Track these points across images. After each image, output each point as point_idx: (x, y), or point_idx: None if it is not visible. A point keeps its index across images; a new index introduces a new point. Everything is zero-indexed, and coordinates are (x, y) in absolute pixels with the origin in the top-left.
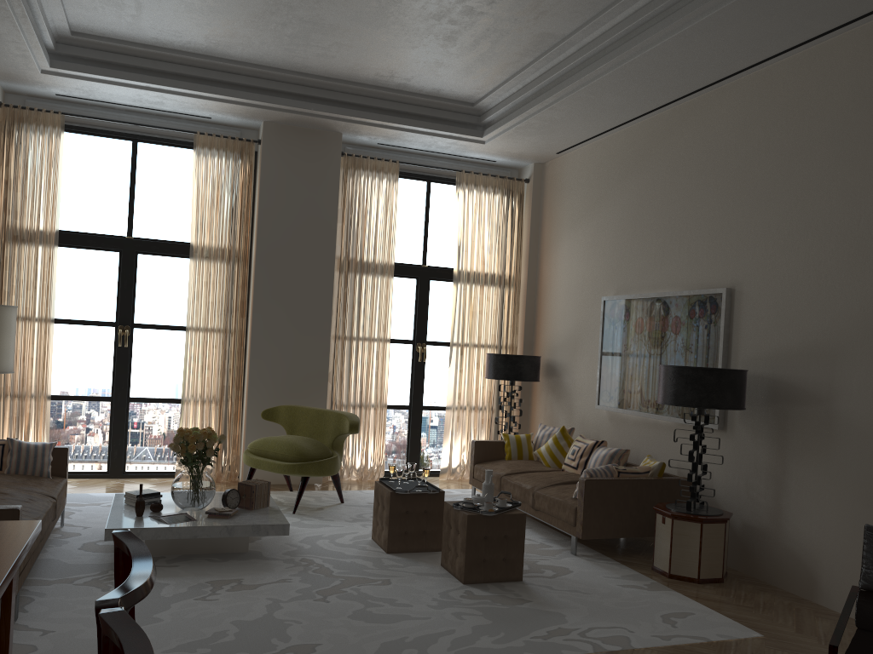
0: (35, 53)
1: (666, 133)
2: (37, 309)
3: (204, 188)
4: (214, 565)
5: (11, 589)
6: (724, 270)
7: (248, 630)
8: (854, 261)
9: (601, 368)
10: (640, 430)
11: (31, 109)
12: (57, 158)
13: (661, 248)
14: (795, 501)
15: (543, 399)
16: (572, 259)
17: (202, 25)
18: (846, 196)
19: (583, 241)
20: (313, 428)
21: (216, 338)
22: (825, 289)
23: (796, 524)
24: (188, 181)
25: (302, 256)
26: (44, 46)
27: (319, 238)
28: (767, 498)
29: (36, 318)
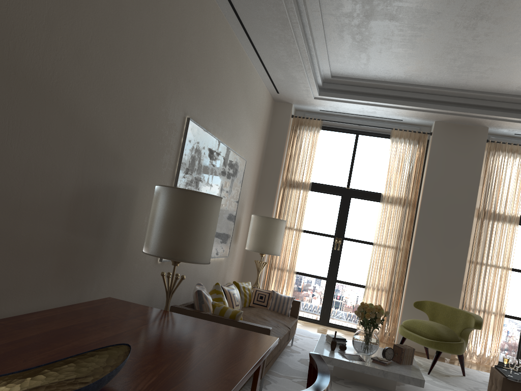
0: (312, 88)
1: None
2: (295, 223)
3: (393, 161)
4: None
5: (258, 373)
6: None
7: None
8: None
9: None
10: None
11: (307, 118)
12: (316, 143)
13: None
14: None
15: None
16: None
17: (403, 65)
18: None
19: None
20: (447, 320)
21: (390, 251)
22: None
23: None
24: (384, 157)
25: (451, 206)
26: (317, 84)
27: (464, 195)
28: None
29: (294, 228)
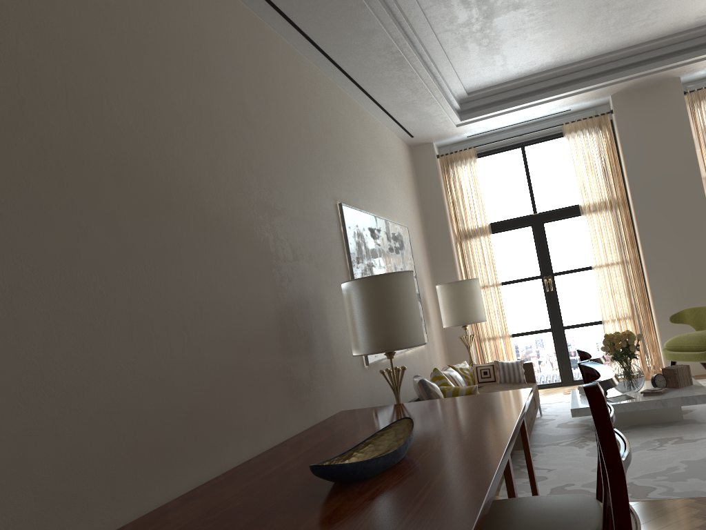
0: (450, 116)
1: None
2: (489, 278)
3: (578, 161)
4: (657, 429)
5: (525, 429)
6: None
7: (694, 466)
8: None
9: None
10: None
11: (455, 152)
12: (477, 177)
13: None
14: None
15: None
16: None
17: (547, 49)
18: None
19: None
20: None
21: (616, 269)
22: None
23: None
24: (565, 161)
25: (671, 186)
26: (454, 109)
27: (682, 168)
28: None
29: (490, 284)
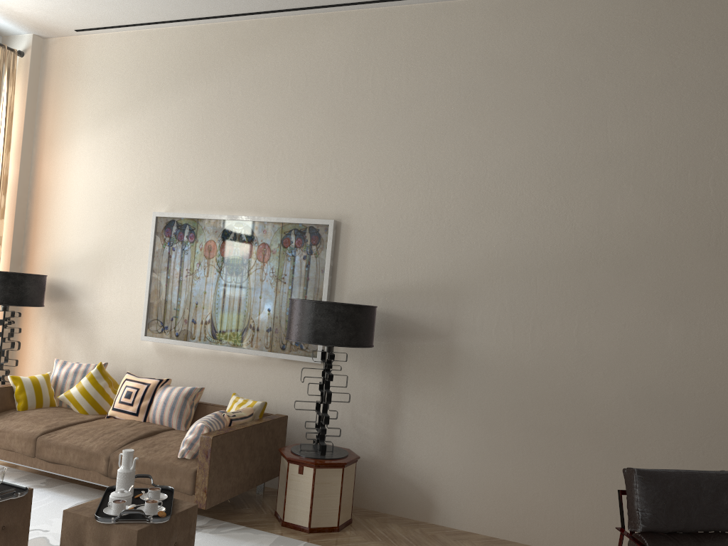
0: None
1: (249, 44)
2: None
3: None
4: None
5: None
6: (327, 201)
7: None
8: (479, 210)
9: (151, 294)
10: (207, 364)
11: None
12: None
13: (241, 168)
14: (411, 430)
15: (42, 327)
16: (96, 162)
17: None
18: (473, 150)
19: (116, 143)
20: None
21: None
22: (448, 232)
23: (412, 452)
24: None
25: None
26: None
27: None
28: (378, 429)
29: None
